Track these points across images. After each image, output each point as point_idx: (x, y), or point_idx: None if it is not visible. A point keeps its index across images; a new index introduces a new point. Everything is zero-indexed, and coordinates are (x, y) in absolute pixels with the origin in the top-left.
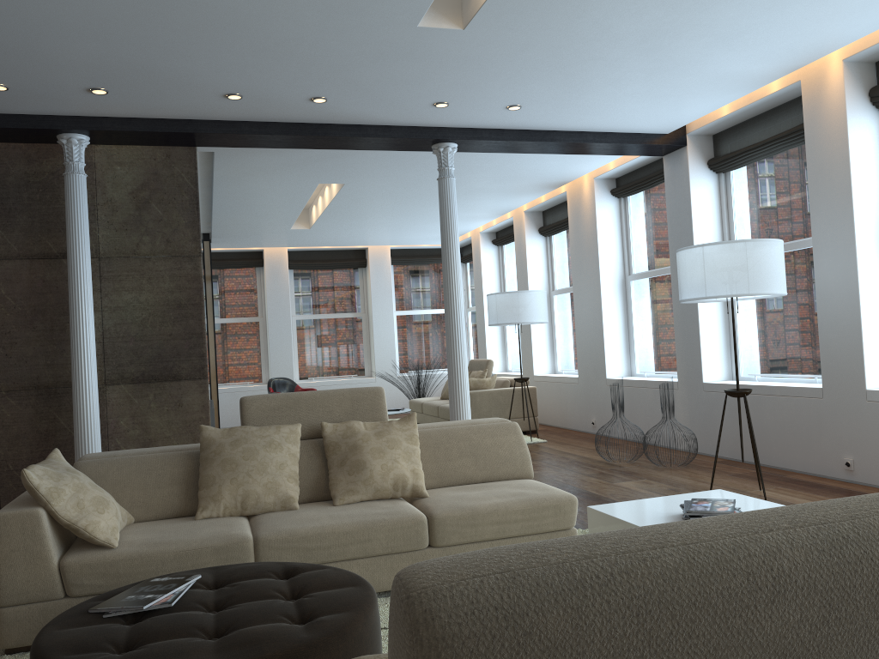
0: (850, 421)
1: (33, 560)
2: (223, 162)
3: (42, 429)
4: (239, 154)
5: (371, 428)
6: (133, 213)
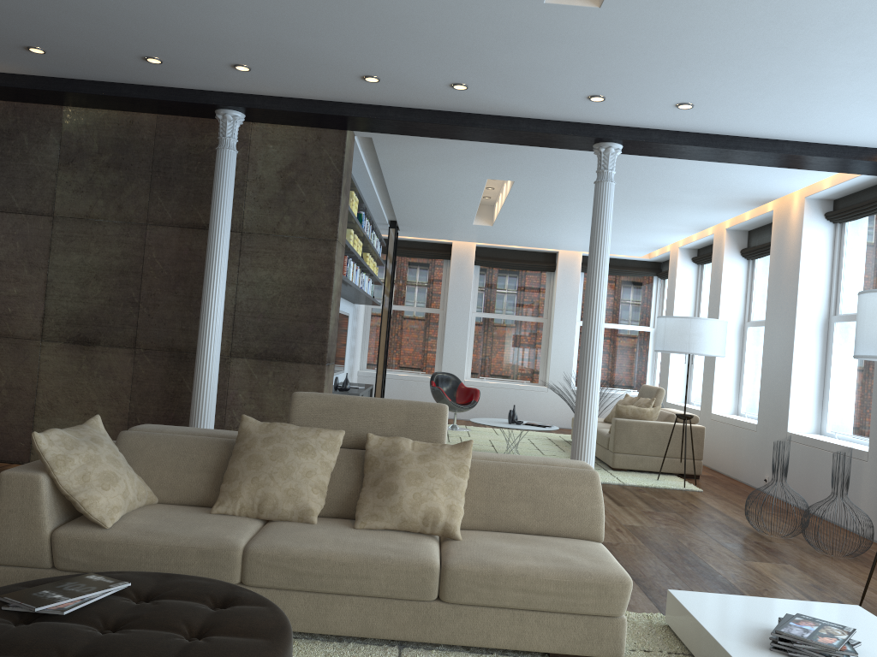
0: None
1: (27, 525)
2: (384, 149)
3: (169, 390)
4: (397, 141)
5: (418, 449)
6: (278, 192)
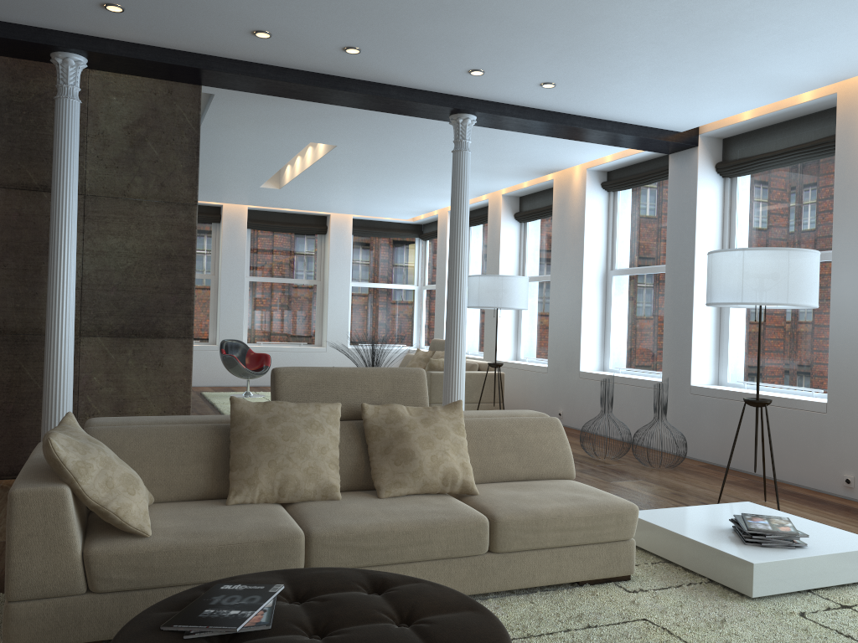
0: (855, 439)
1: (54, 548)
2: (219, 107)
3: (4, 379)
4: (241, 100)
5: (415, 414)
6: (126, 150)
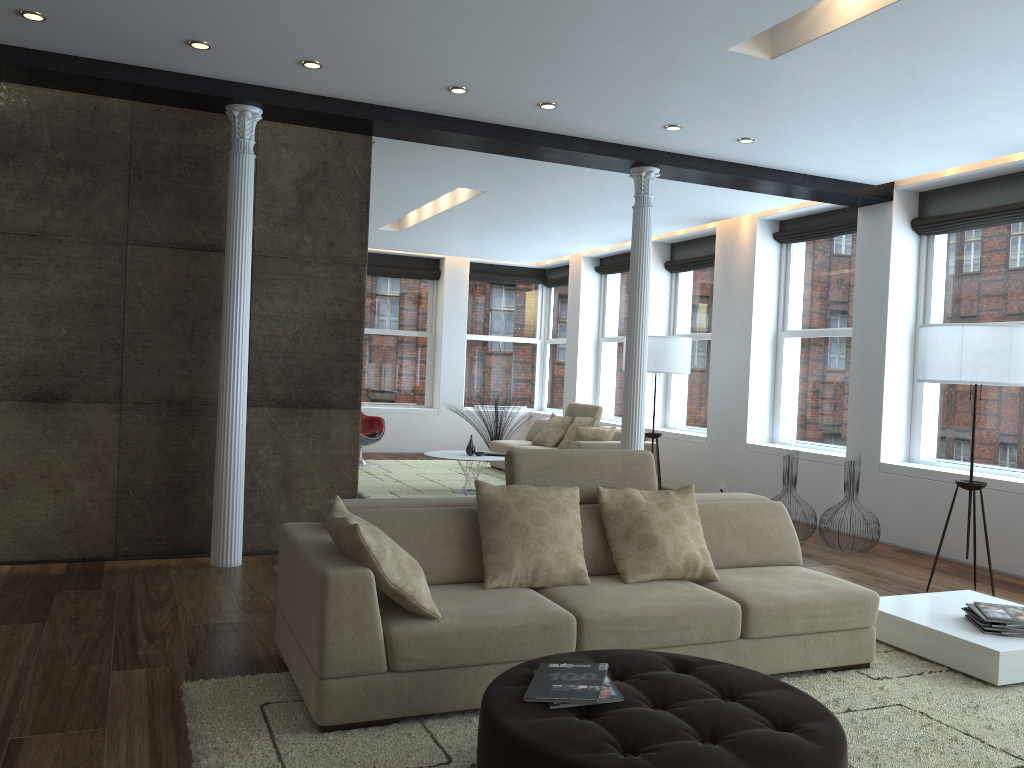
0: None
1: (362, 628)
2: (374, 153)
3: (171, 452)
4: (402, 147)
5: (650, 498)
6: (295, 206)
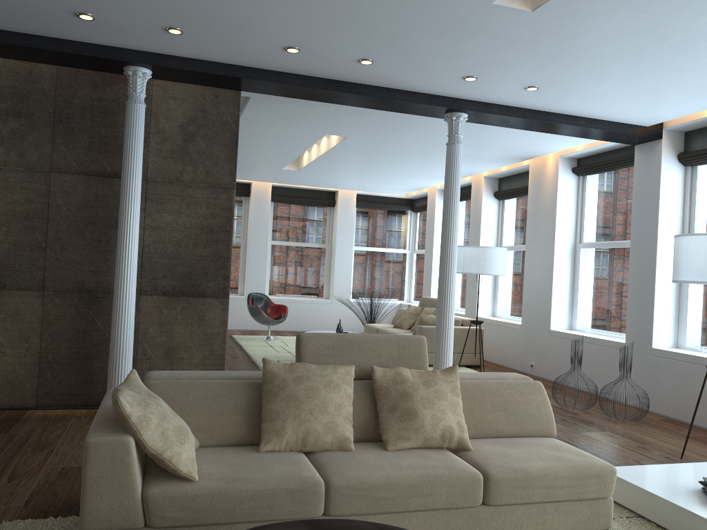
0: None
1: (119, 489)
2: (254, 107)
3: (81, 328)
4: (271, 101)
5: (417, 376)
6: (180, 144)
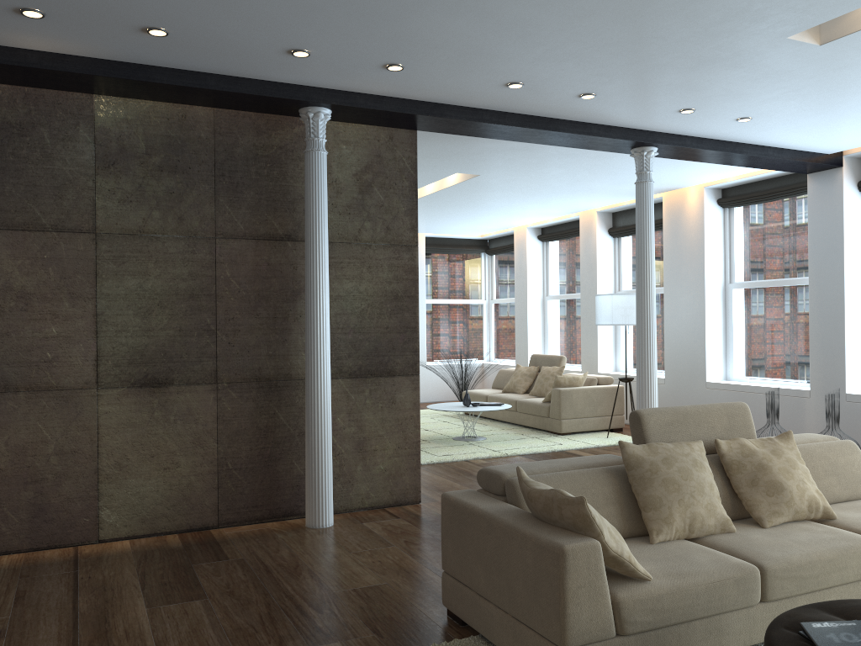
0: None
1: (596, 597)
2: None
3: (262, 425)
4: (429, 139)
5: (760, 446)
6: (356, 196)
